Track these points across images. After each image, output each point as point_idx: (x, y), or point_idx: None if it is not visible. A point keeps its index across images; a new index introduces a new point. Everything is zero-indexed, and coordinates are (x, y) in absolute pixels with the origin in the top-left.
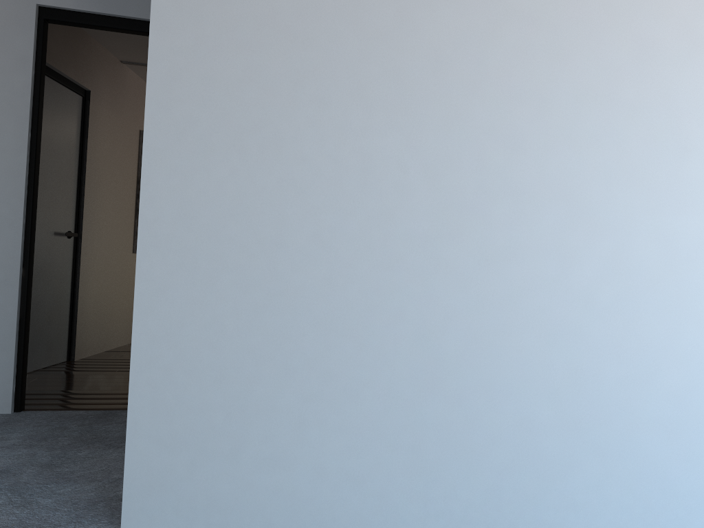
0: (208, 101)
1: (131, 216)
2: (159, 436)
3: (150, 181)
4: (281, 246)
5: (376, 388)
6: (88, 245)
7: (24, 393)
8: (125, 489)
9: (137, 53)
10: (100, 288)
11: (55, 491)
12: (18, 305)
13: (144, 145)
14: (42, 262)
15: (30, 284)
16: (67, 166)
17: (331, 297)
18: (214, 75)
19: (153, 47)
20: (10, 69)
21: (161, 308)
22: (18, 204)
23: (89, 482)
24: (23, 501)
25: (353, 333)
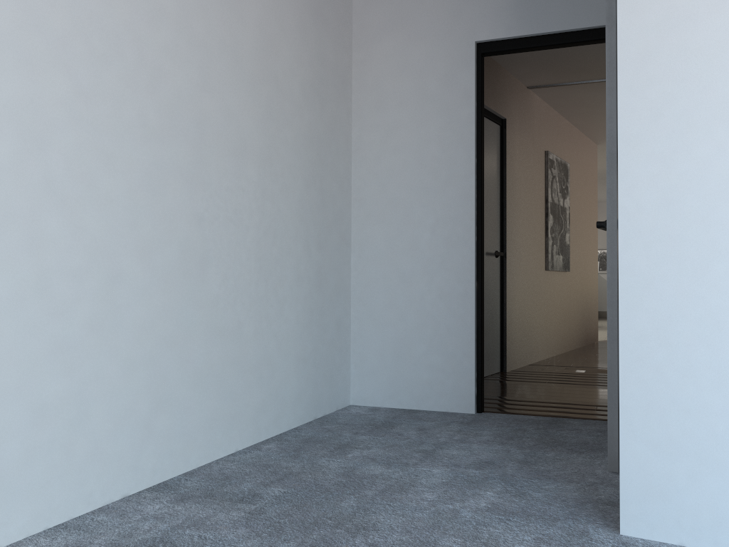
0: (685, 75)
1: (542, 234)
2: (653, 440)
3: (627, 170)
4: None
5: None
6: (511, 263)
7: (483, 396)
8: (621, 492)
9: (542, 76)
10: (522, 304)
11: (540, 487)
12: (474, 315)
13: (619, 134)
14: None
15: (482, 296)
16: (491, 190)
17: None
18: (690, 45)
19: (622, 32)
20: (458, 104)
21: (647, 302)
22: (470, 224)
23: (568, 483)
24: (517, 491)
25: None
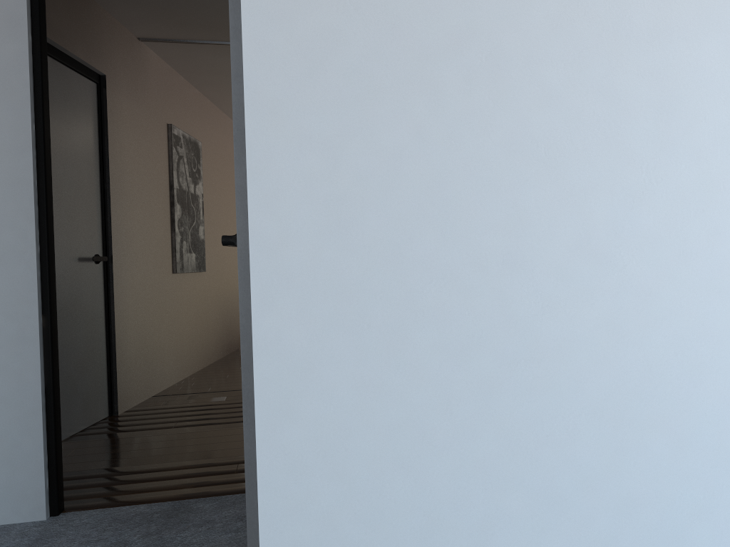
0: None
1: (167, 229)
2: None
3: (264, 163)
4: (520, 268)
5: (715, 521)
6: (121, 270)
7: (61, 488)
8: None
9: (157, 25)
10: (140, 321)
11: None
12: (41, 368)
13: (247, 95)
14: (67, 297)
15: (55, 337)
16: (85, 172)
17: (619, 357)
18: None
19: None
20: None
21: (306, 405)
22: (27, 226)
23: None
24: None
25: (665, 420)
